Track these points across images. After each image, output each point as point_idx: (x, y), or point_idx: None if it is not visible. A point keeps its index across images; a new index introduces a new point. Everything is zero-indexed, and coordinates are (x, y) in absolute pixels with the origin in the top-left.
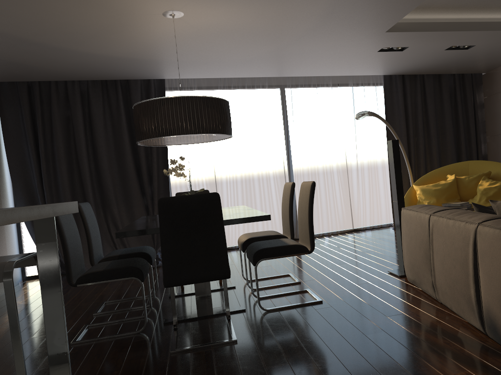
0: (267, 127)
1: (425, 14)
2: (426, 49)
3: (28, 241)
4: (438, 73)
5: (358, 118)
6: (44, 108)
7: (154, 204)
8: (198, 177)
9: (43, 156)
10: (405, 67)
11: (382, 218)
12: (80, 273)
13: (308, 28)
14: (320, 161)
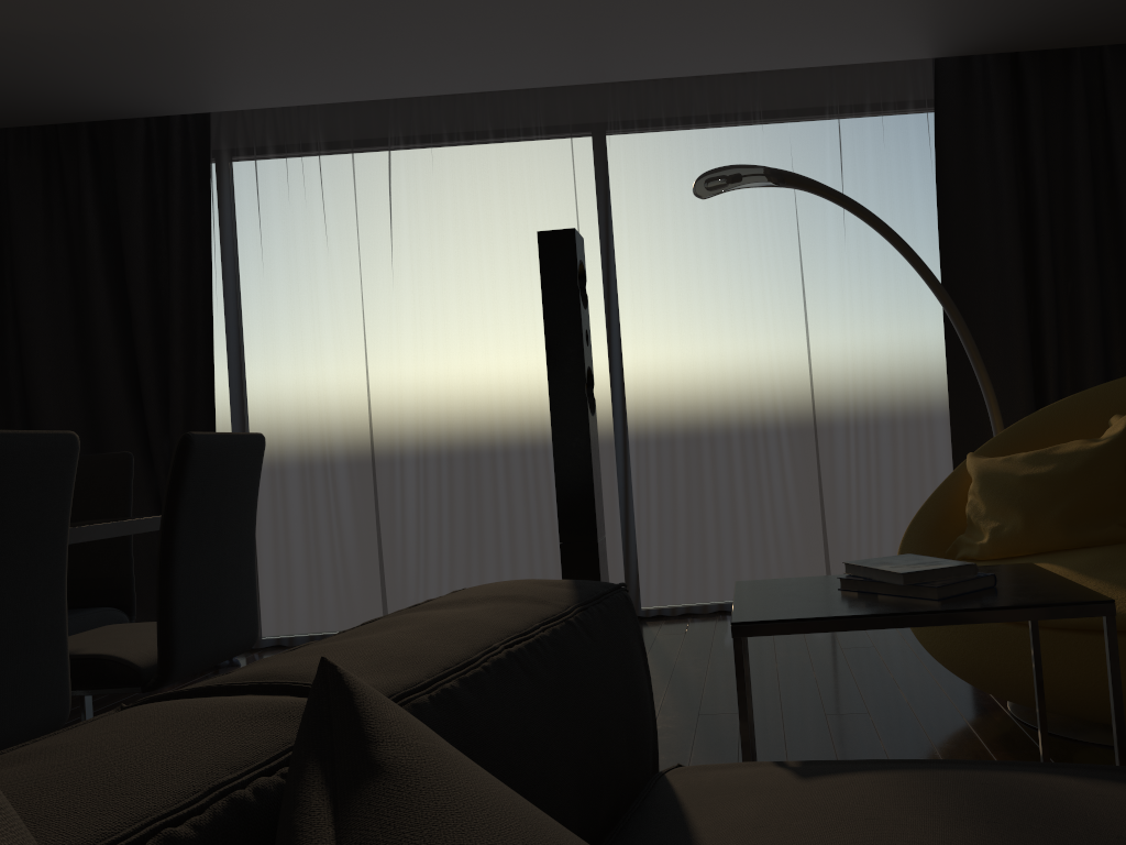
0: (535, 256)
1: None
2: None
3: None
4: None
5: (700, 191)
6: None
7: None
8: (322, 412)
9: None
10: (985, 13)
11: None
12: None
13: None
14: (716, 367)
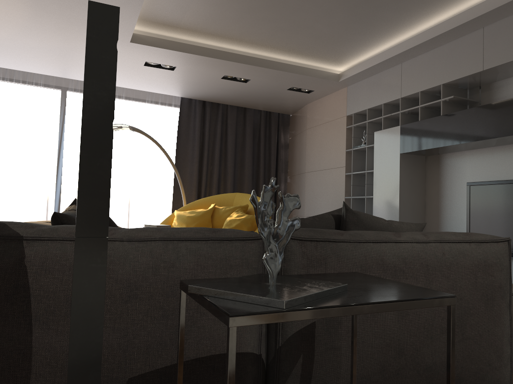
0: (33, 128)
1: (179, 34)
2: (199, 73)
3: None
4: (240, 106)
5: None
6: None
7: None
8: None
9: None
10: (196, 91)
11: None
12: None
13: (26, 16)
14: None
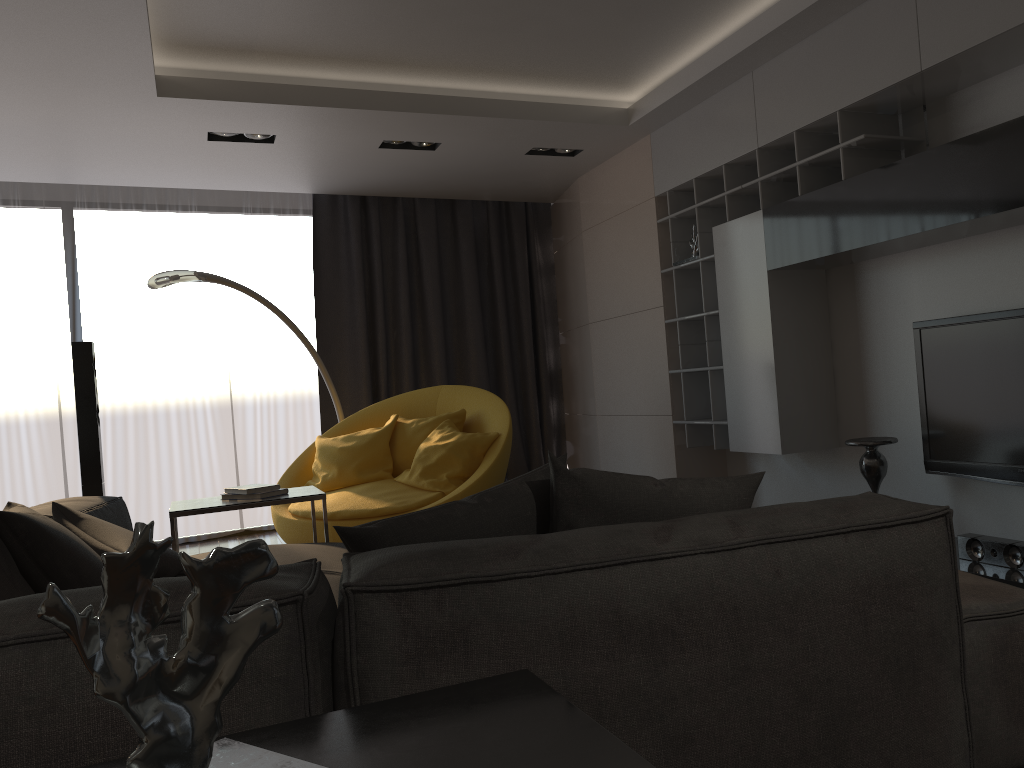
0: (13, 296)
1: (264, 65)
2: (330, 143)
3: None
4: (440, 197)
5: (153, 286)
6: None
7: None
8: None
9: None
10: (338, 180)
11: None
12: None
13: None
14: (160, 378)
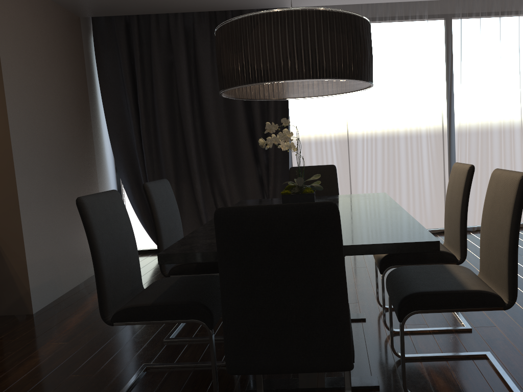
0: (422, 75)
1: None
2: None
3: (130, 211)
4: None
5: None
6: (144, 50)
7: (269, 176)
8: (326, 142)
9: (142, 111)
10: None
11: None
12: (130, 296)
13: None
14: (496, 125)
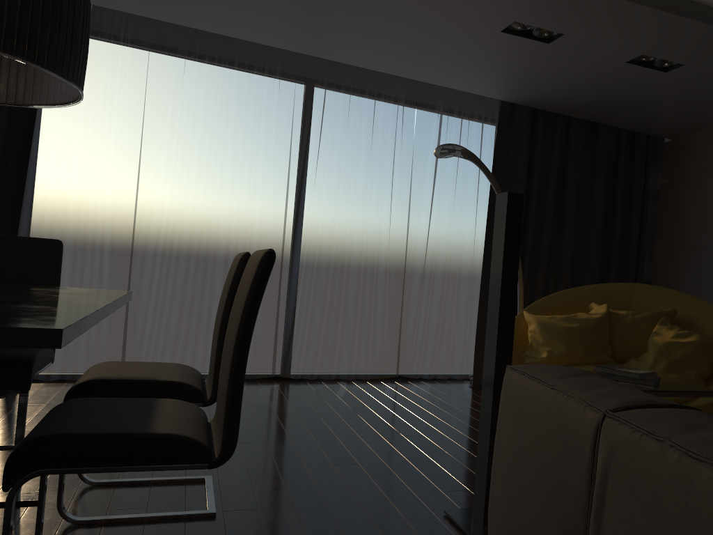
0: (264, 150)
1: None
2: (594, 51)
3: None
4: (595, 120)
5: (441, 155)
6: None
7: None
8: (96, 220)
9: None
10: (543, 90)
11: (454, 364)
12: None
13: None
14: (358, 237)
